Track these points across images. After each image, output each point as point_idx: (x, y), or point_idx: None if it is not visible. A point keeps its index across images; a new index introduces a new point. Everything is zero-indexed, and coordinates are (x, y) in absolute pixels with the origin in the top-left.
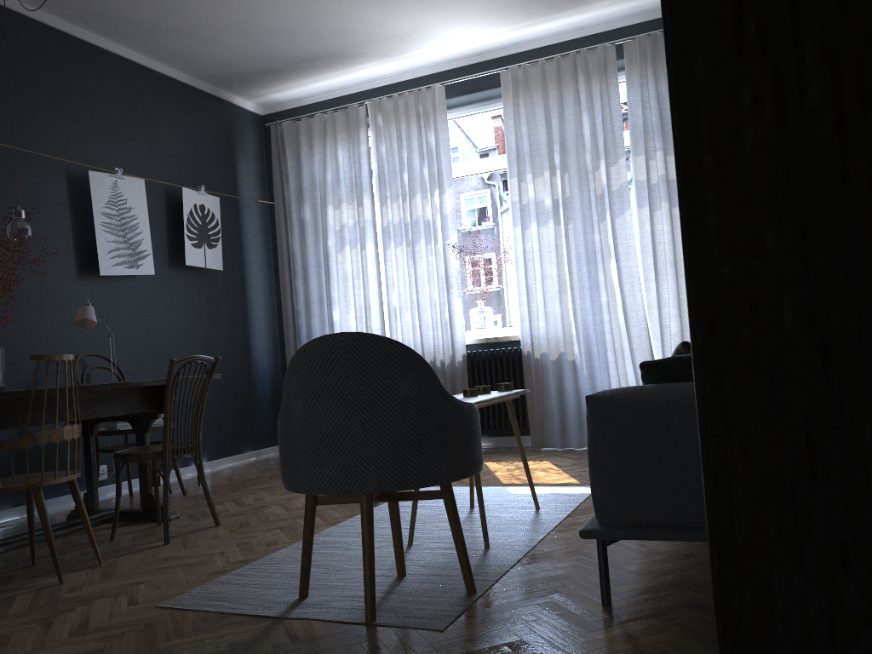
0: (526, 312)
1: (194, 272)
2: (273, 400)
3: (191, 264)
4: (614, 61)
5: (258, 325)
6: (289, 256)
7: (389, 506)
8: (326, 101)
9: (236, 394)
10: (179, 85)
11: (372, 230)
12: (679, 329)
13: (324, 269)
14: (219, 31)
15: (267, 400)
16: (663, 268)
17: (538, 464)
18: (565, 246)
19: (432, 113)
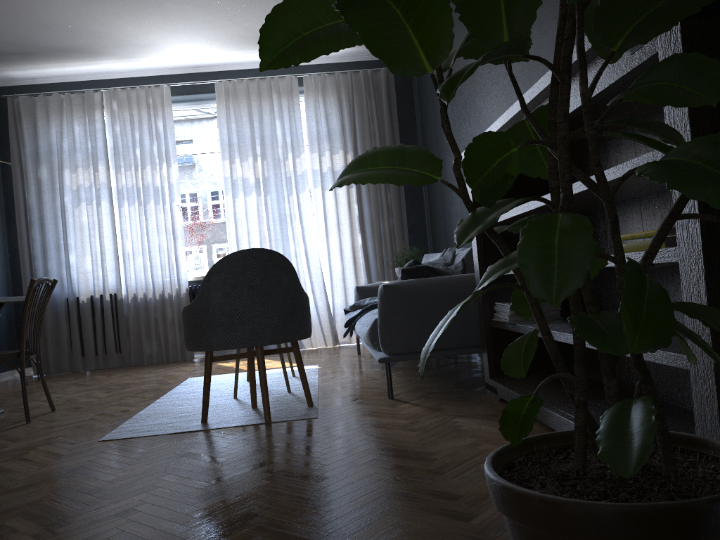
0: None
1: None
2: (8, 331)
3: None
4: (297, 88)
5: None
6: (26, 209)
7: (249, 362)
8: (59, 84)
9: None
10: None
11: (107, 191)
12: (341, 269)
13: (62, 221)
14: None
15: (4, 331)
16: (331, 228)
17: None
18: (265, 211)
19: (159, 106)
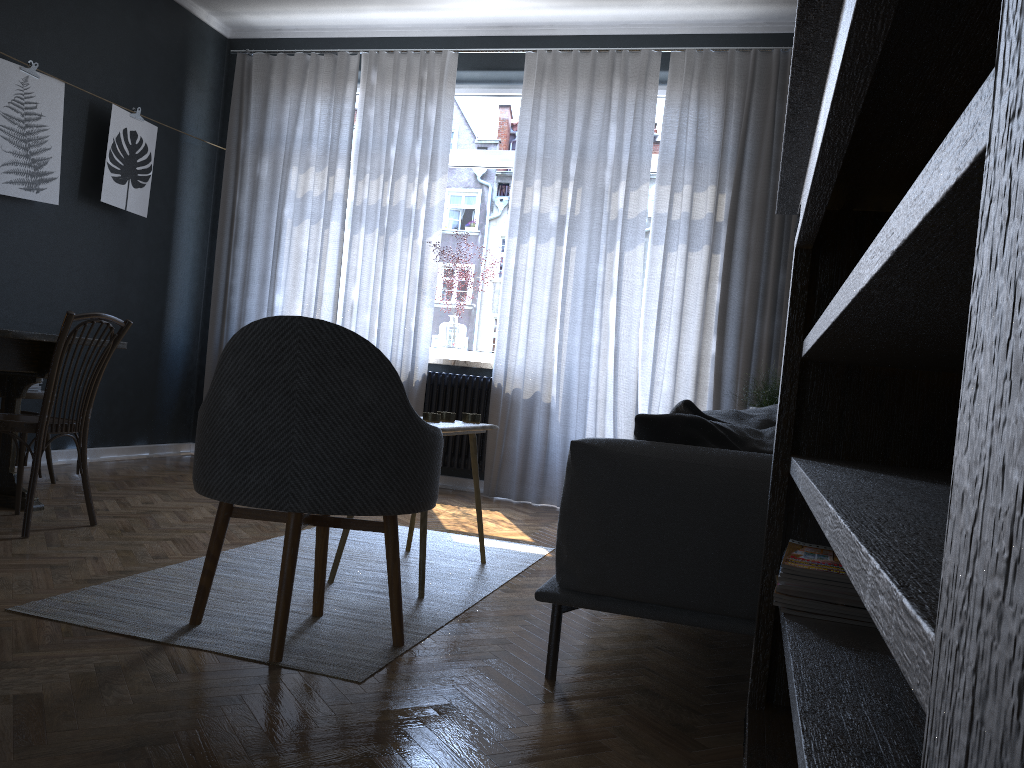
0: (505, 338)
1: (110, 213)
2: (183, 388)
3: (107, 202)
4: (657, 71)
5: (179, 294)
6: (234, 218)
7: (317, 532)
8: (312, 40)
9: (137, 372)
10: None
11: (341, 207)
12: (672, 390)
13: (274, 242)
14: None
15: (175, 387)
16: (667, 318)
17: (489, 514)
18: (564, 271)
19: (437, 83)
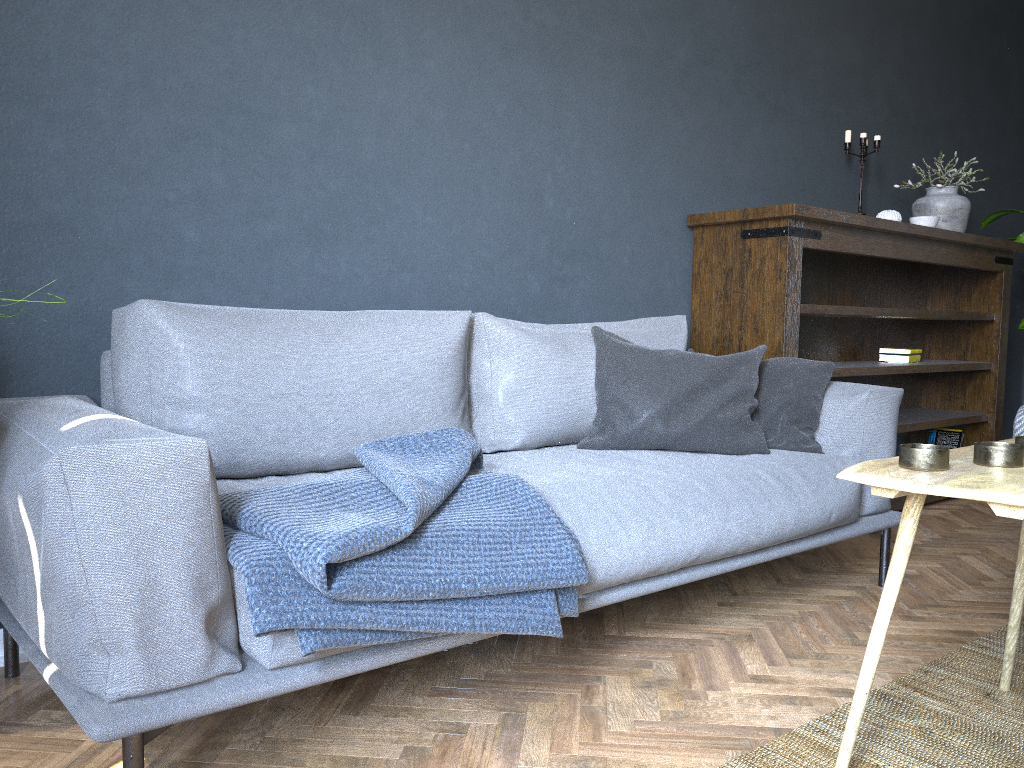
0: None
1: None
2: None
3: None
4: None
5: None
6: None
7: None
8: None
9: None
10: None
11: None
12: None
13: None
14: None
15: None
16: None
17: None
18: None
19: None
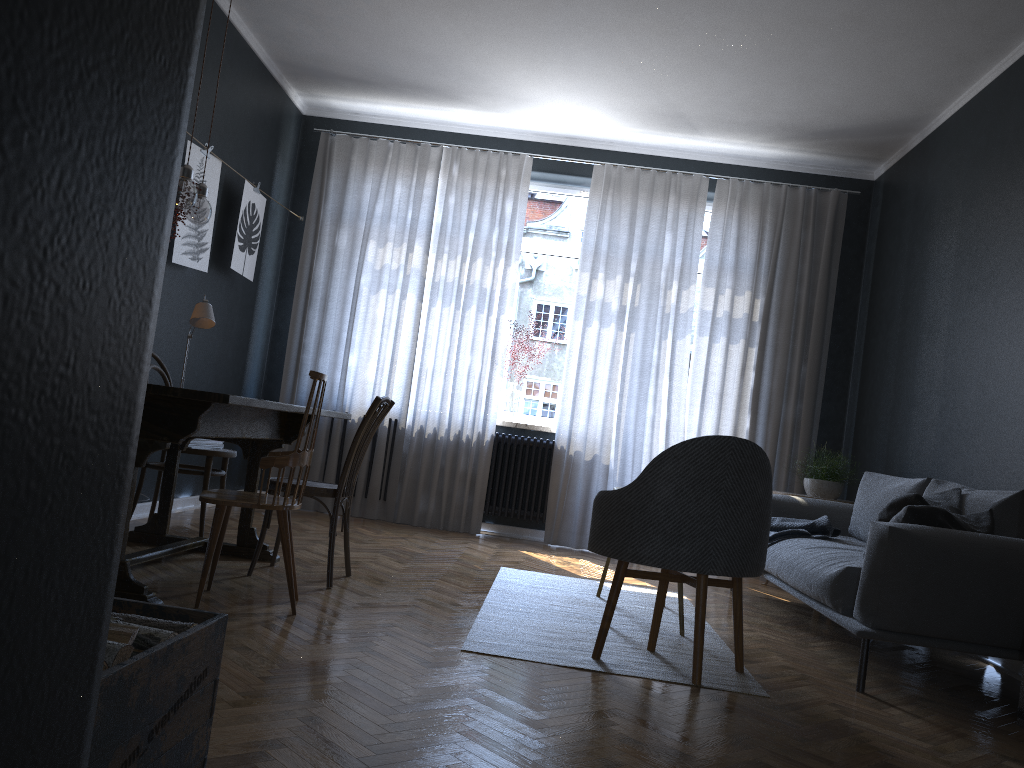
0: (569, 407)
1: (225, 277)
2: None
3: (234, 268)
4: (705, 193)
5: (255, 349)
6: (310, 282)
7: (661, 586)
8: (388, 126)
9: None
10: (257, 62)
11: (417, 280)
12: None
13: (351, 307)
14: (352, 32)
15: None
16: (710, 397)
17: (581, 562)
18: (624, 353)
19: (512, 181)
